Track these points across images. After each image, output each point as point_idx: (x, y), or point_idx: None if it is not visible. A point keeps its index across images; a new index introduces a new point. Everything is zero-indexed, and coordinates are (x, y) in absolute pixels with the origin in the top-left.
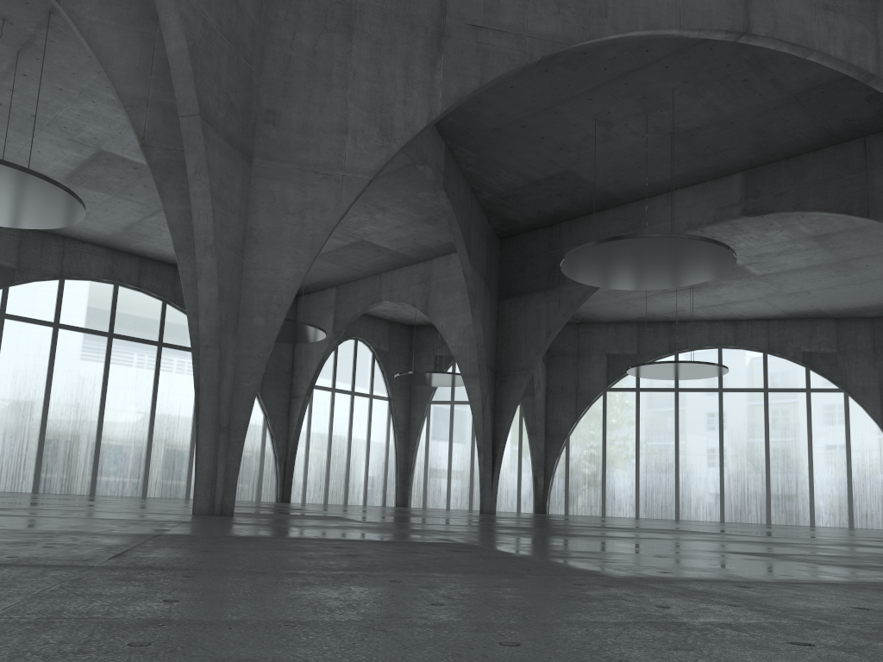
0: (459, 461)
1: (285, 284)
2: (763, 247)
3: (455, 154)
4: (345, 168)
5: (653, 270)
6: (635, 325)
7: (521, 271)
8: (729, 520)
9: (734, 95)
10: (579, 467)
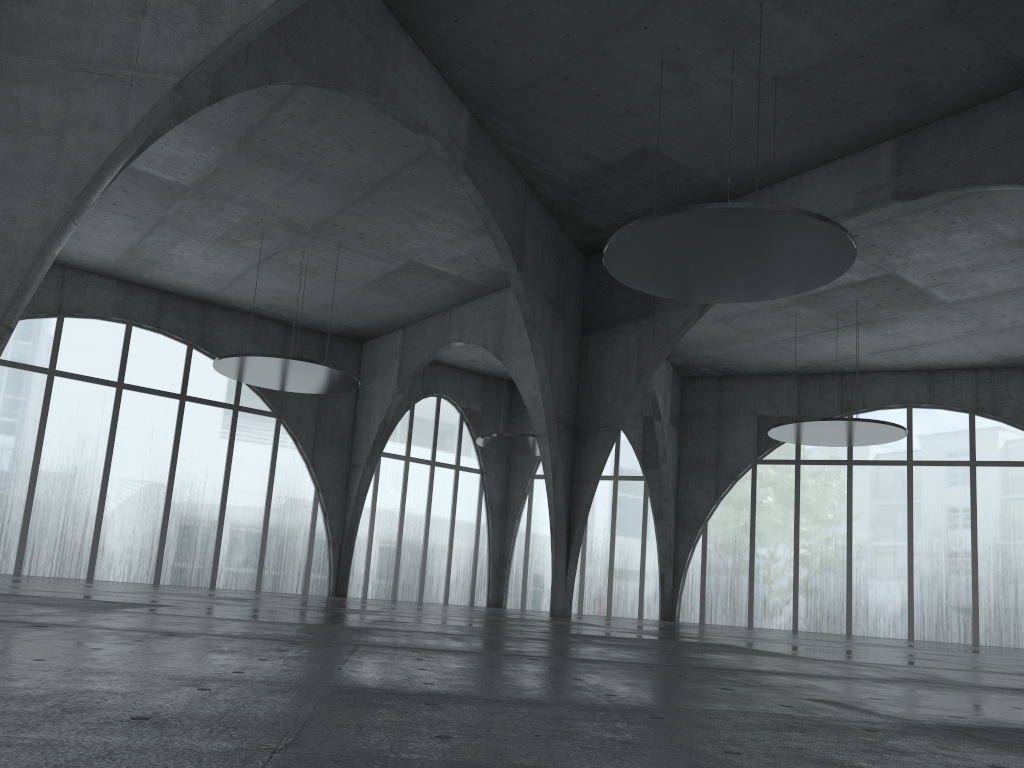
0: None
1: (24, 239)
2: (948, 260)
3: (488, 128)
4: (137, 66)
5: (738, 268)
6: (795, 378)
7: (609, 295)
8: (921, 637)
9: (854, 7)
10: (719, 562)
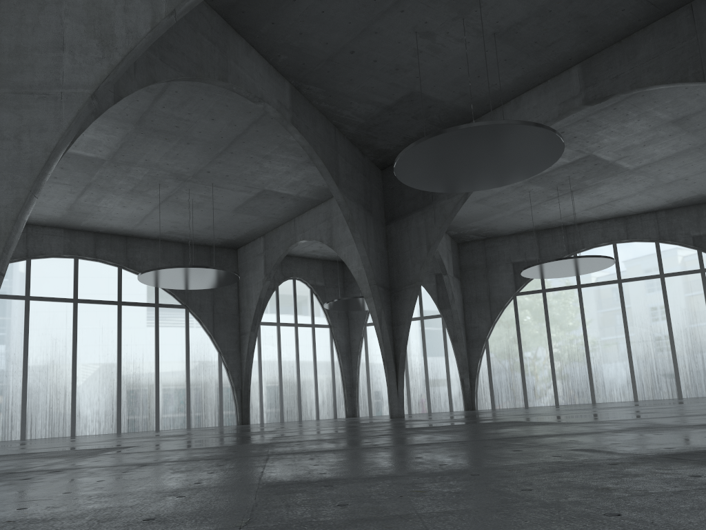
0: None
1: (4, 212)
2: (627, 140)
3: (304, 92)
4: (63, 85)
5: (486, 166)
6: (534, 234)
7: (401, 195)
8: (643, 398)
9: None
10: (499, 366)
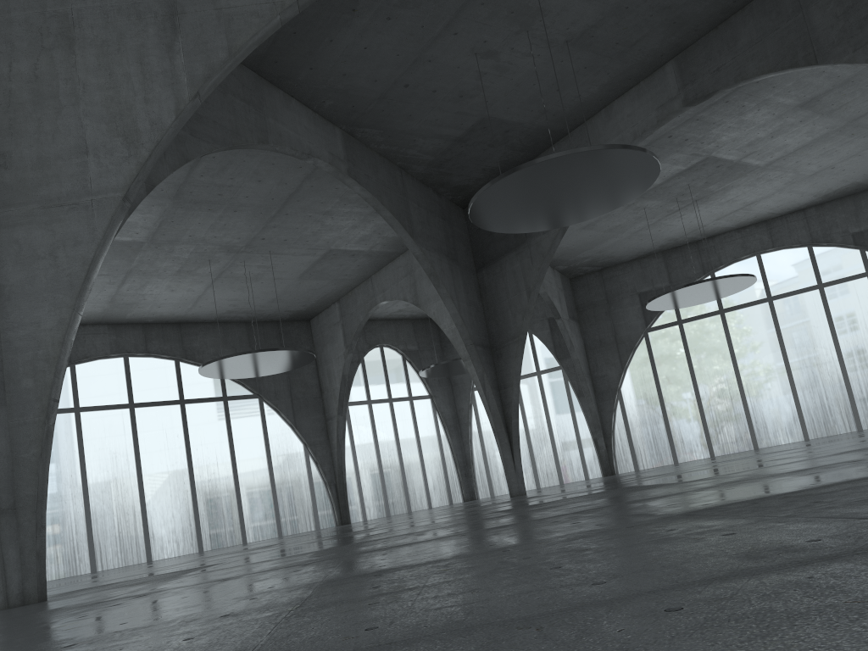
0: None
1: (50, 336)
2: (750, 134)
3: (359, 137)
4: (92, 191)
5: (574, 197)
6: (660, 255)
7: (489, 235)
8: (815, 436)
9: None
10: (638, 418)
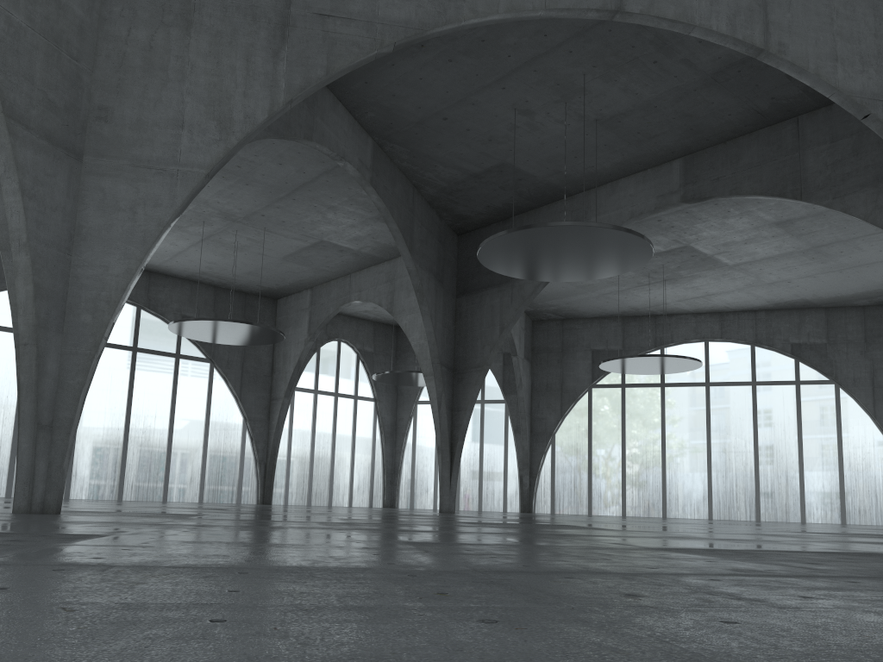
0: None
1: (115, 281)
2: (727, 236)
3: (386, 150)
4: (180, 163)
5: (573, 260)
6: (619, 320)
7: (477, 266)
8: (718, 517)
9: (648, 78)
10: (564, 465)
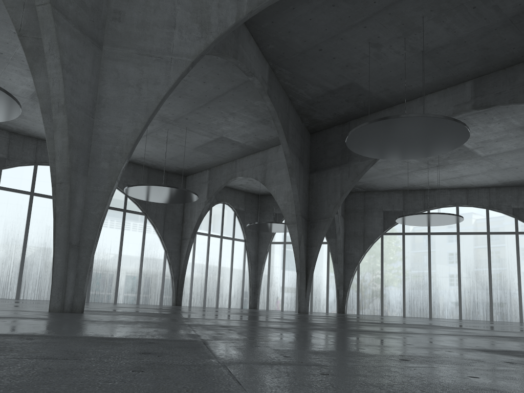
0: (289, 280)
1: (125, 138)
2: (486, 136)
3: (276, 72)
4: (173, 53)
5: (410, 143)
6: (401, 192)
7: (324, 154)
8: (465, 318)
9: (466, 19)
10: (365, 284)
